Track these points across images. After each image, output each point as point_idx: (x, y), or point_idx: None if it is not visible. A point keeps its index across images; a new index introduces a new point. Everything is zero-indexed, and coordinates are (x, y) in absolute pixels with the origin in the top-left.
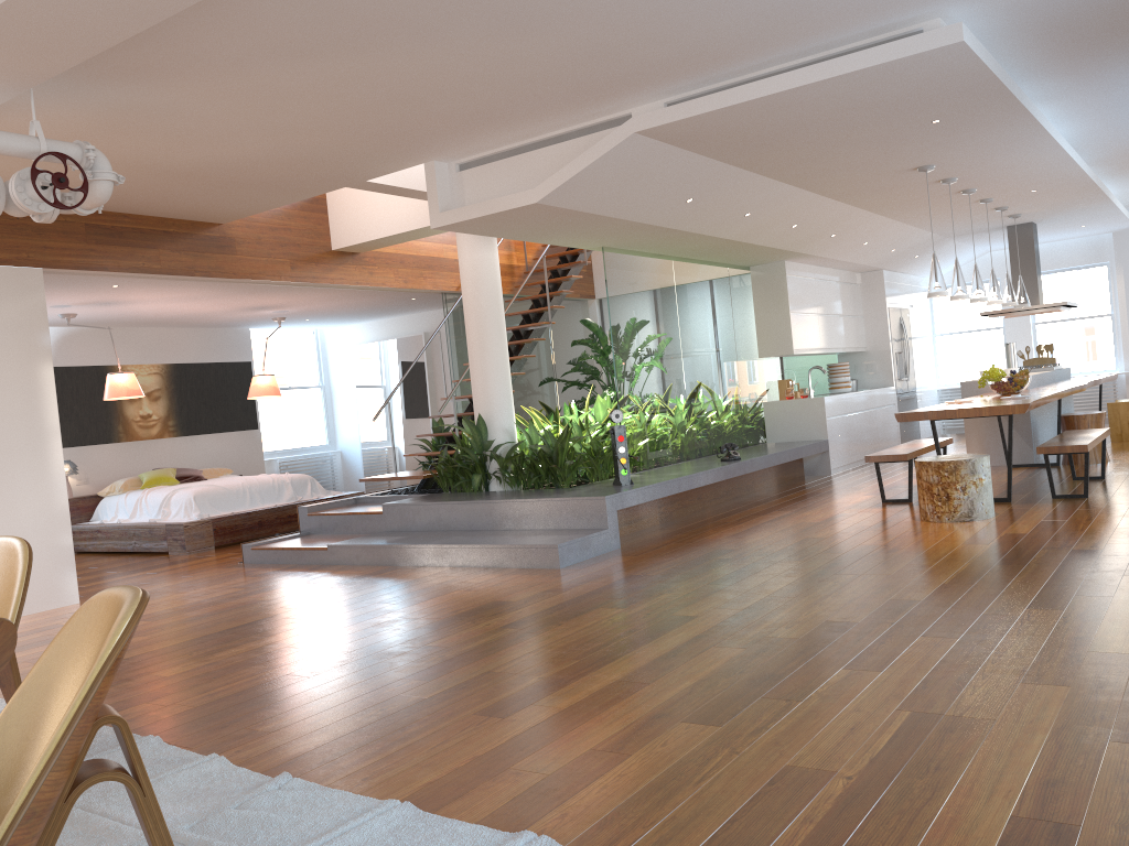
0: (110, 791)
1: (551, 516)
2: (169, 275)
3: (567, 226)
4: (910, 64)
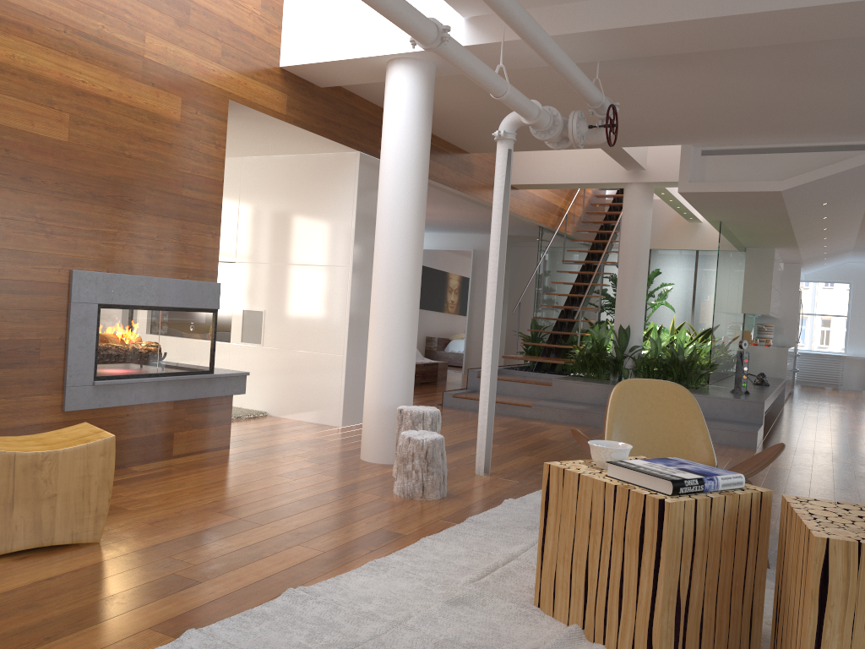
0: None
1: (712, 408)
2: (443, 185)
3: (746, 206)
4: None
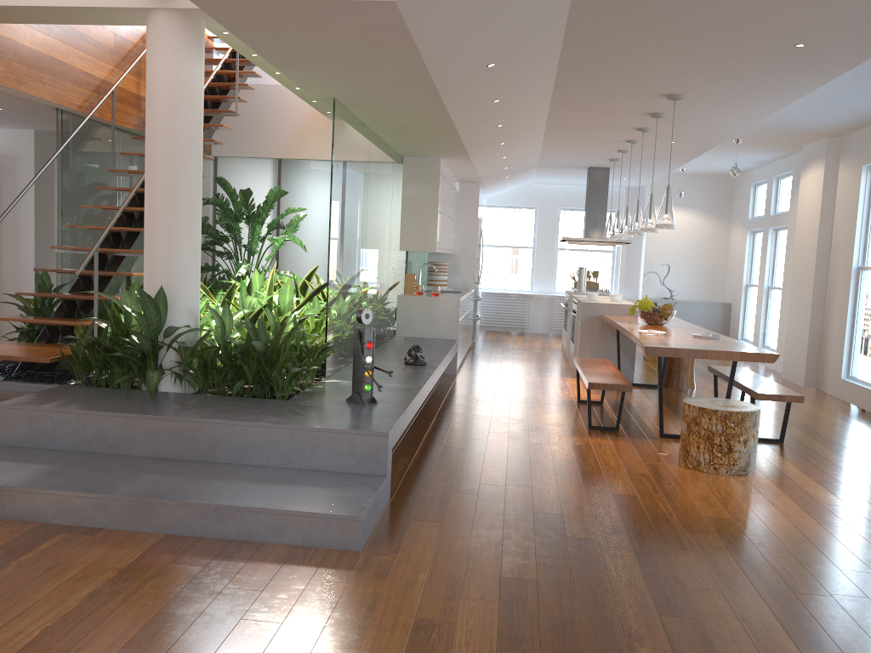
0: None
1: (298, 450)
2: None
3: (354, 56)
4: None
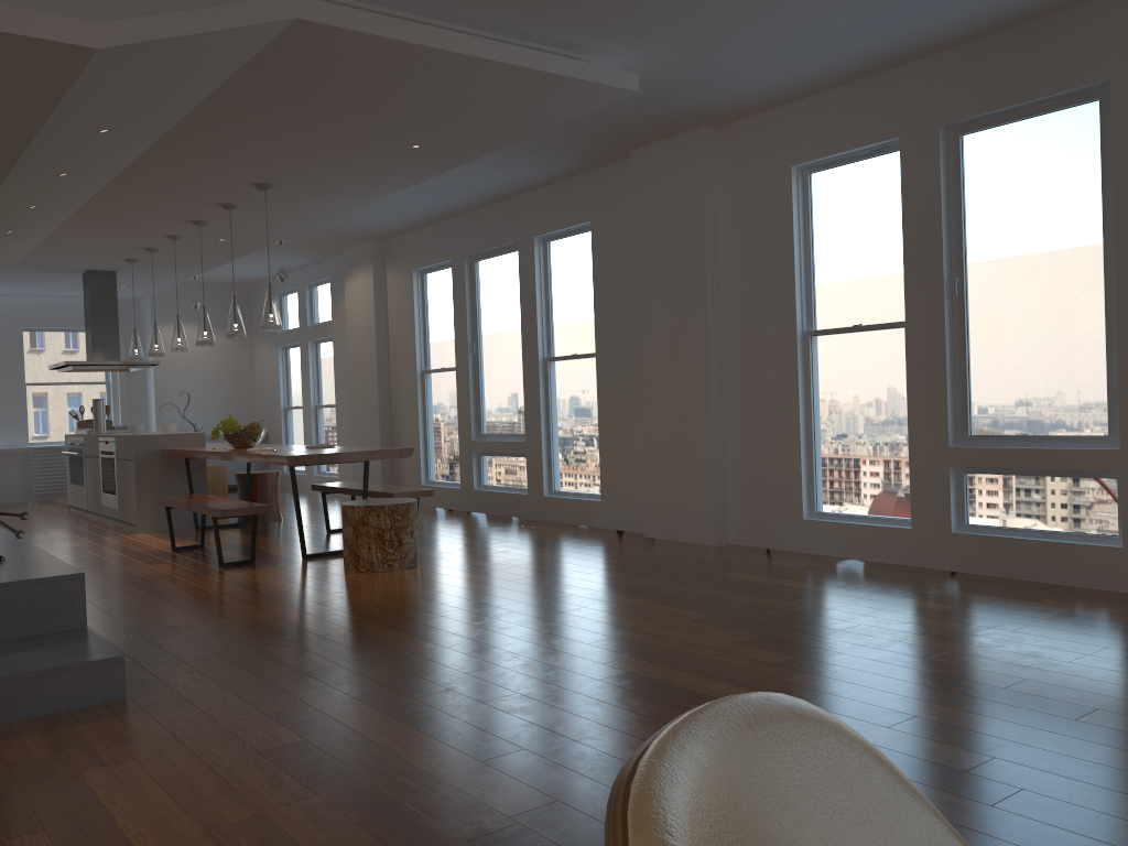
0: None
1: None
2: None
3: None
4: (577, 90)
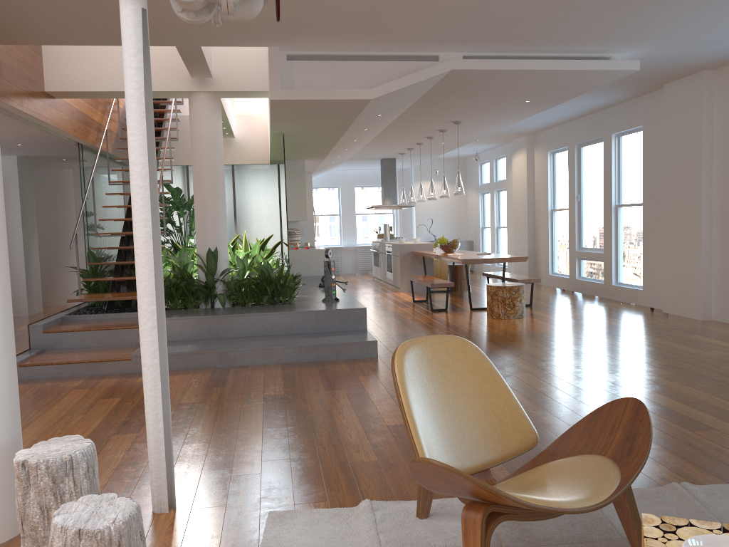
0: (707, 519)
1: (320, 322)
2: None
3: (322, 116)
4: (603, 73)
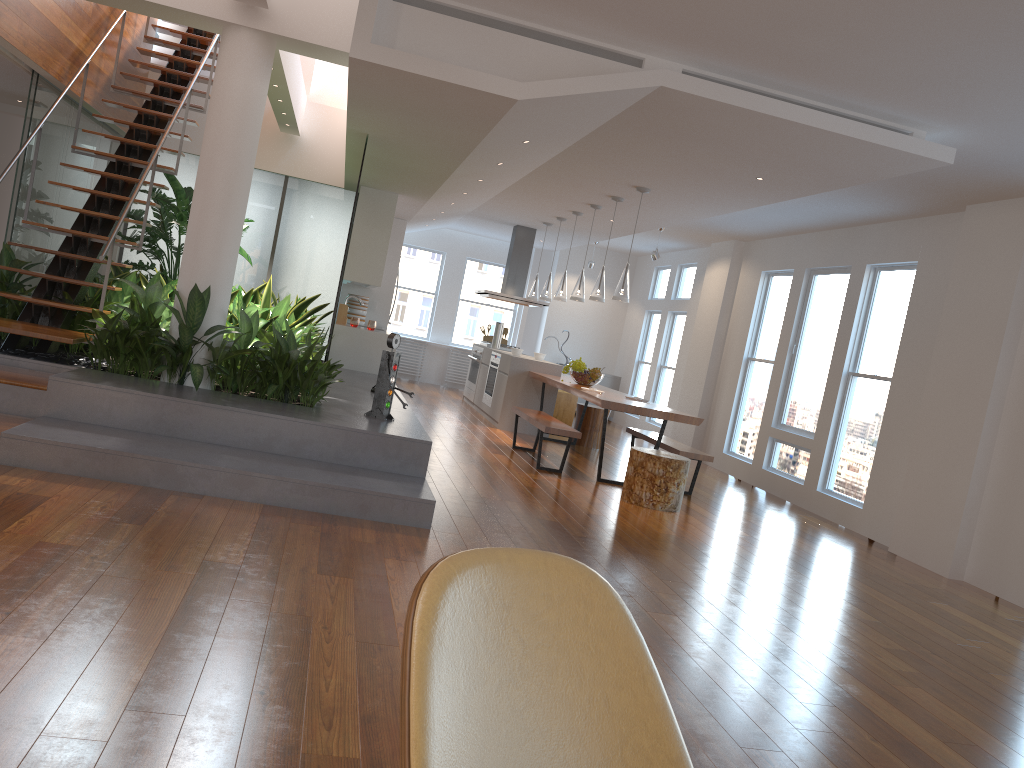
0: None
1: (350, 449)
2: None
3: (433, 116)
4: (894, 156)
